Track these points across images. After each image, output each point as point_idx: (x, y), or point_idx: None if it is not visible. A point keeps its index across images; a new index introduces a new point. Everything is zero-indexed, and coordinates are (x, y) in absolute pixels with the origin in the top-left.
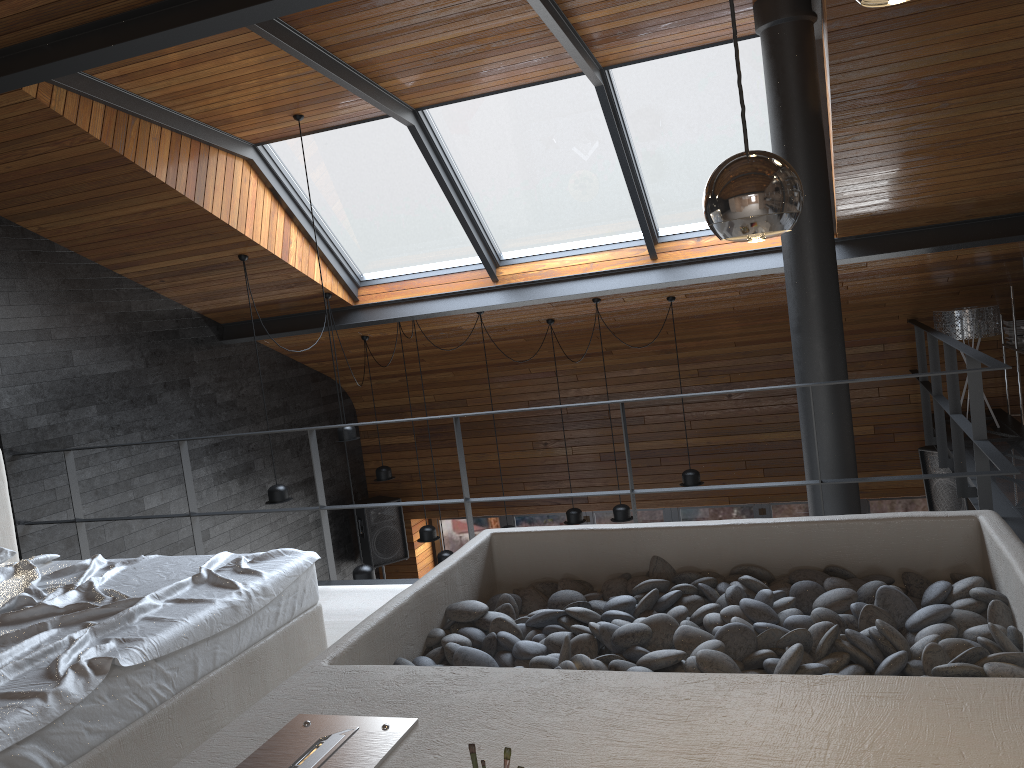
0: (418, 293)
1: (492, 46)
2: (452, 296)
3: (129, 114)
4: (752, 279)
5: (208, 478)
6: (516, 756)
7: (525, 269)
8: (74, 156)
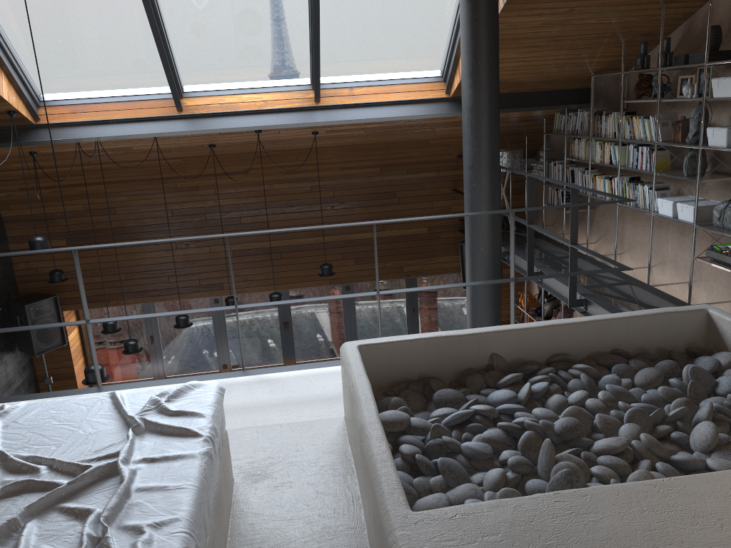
0: (104, 116)
1: None
2: (138, 121)
3: None
4: (379, 122)
5: None
6: None
7: (207, 102)
8: None
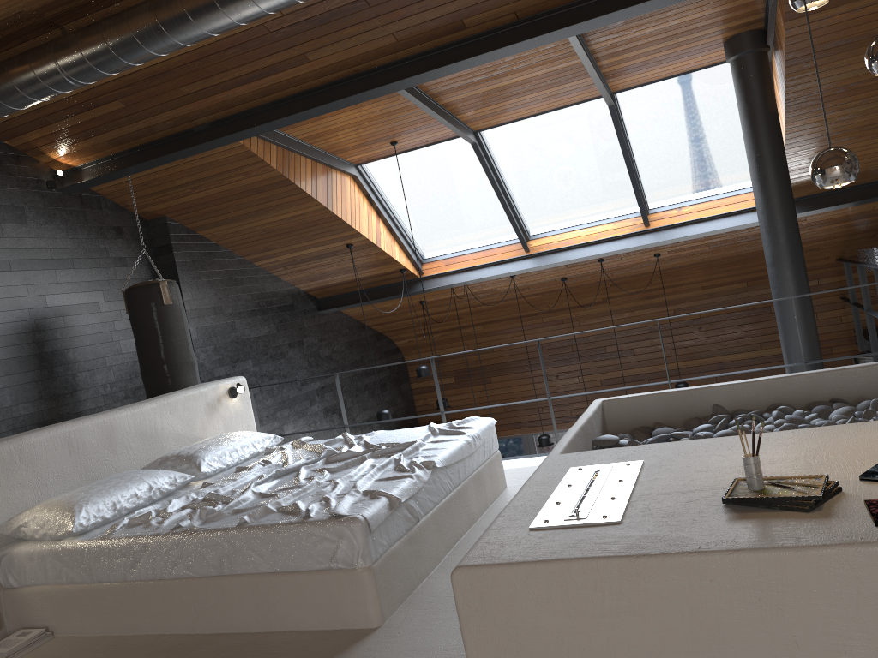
0: (468, 264)
1: (541, 85)
2: (495, 265)
3: (289, 150)
4: (719, 236)
5: (320, 412)
6: (712, 463)
7: (549, 241)
8: (254, 182)
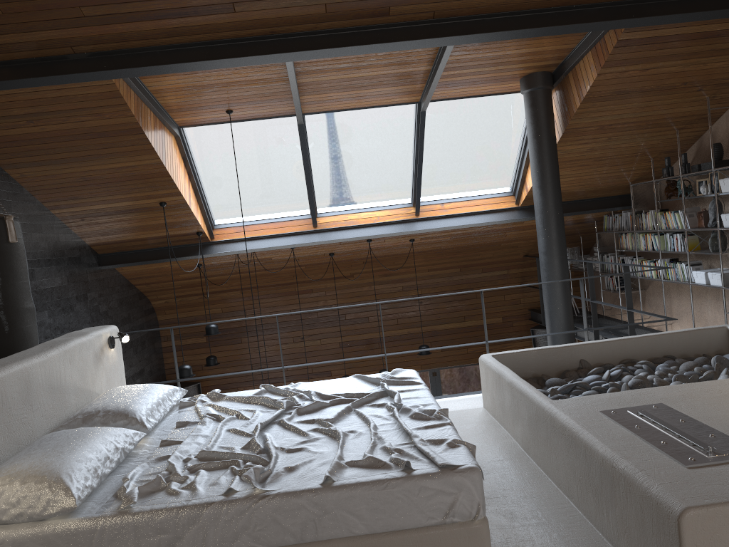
0: (260, 233)
1: (383, 82)
2: (284, 236)
3: (141, 99)
4: (462, 229)
5: None
6: None
7: (335, 219)
8: (103, 125)
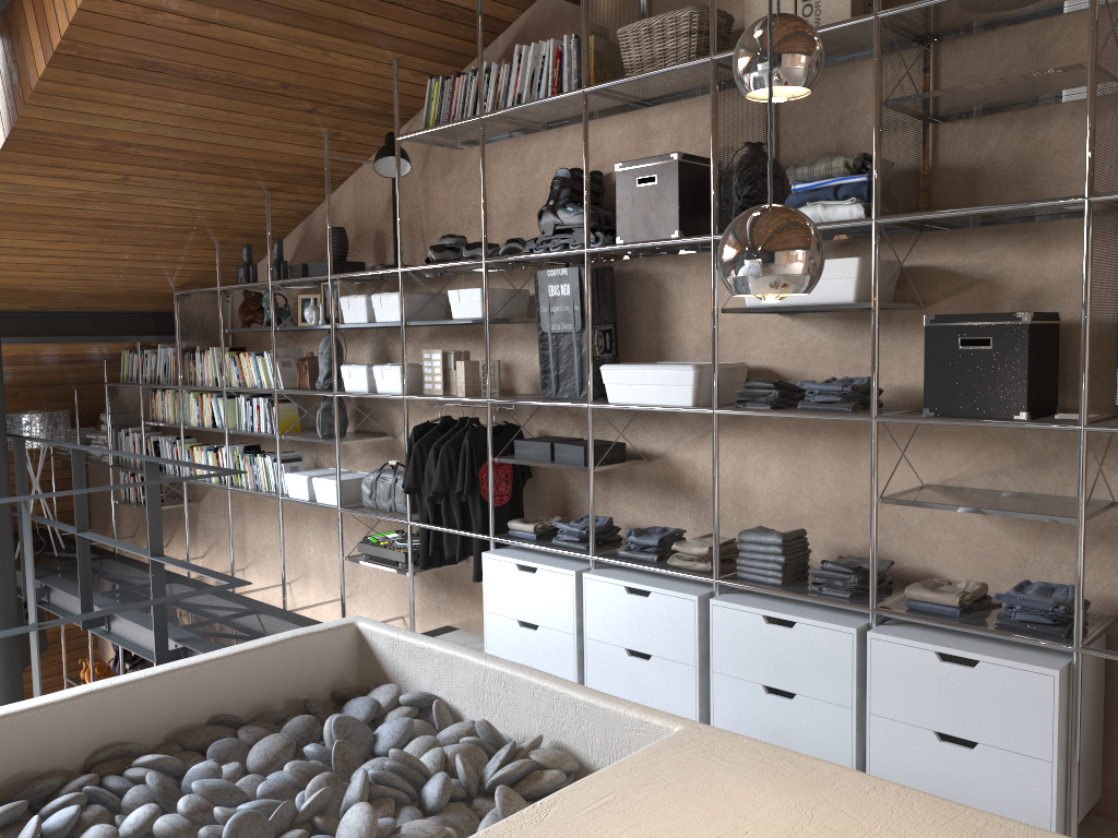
0: None
1: None
2: None
3: None
4: None
5: None
6: None
7: None
8: None
